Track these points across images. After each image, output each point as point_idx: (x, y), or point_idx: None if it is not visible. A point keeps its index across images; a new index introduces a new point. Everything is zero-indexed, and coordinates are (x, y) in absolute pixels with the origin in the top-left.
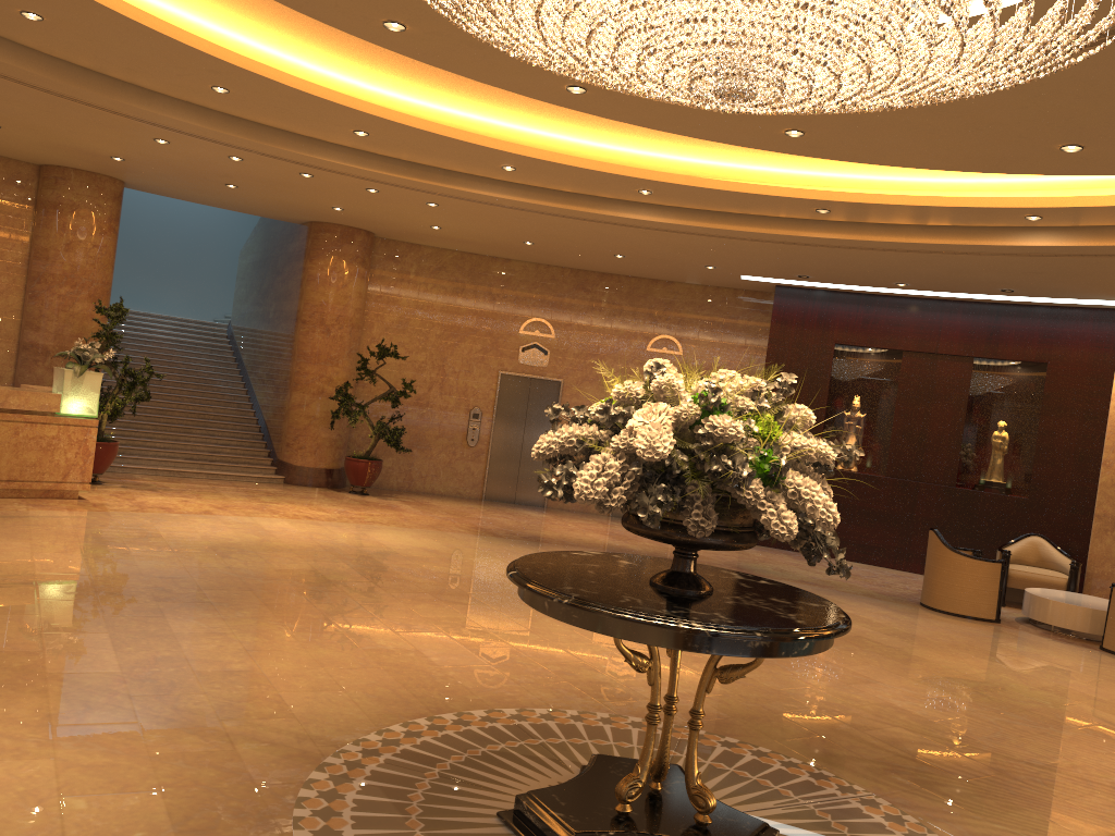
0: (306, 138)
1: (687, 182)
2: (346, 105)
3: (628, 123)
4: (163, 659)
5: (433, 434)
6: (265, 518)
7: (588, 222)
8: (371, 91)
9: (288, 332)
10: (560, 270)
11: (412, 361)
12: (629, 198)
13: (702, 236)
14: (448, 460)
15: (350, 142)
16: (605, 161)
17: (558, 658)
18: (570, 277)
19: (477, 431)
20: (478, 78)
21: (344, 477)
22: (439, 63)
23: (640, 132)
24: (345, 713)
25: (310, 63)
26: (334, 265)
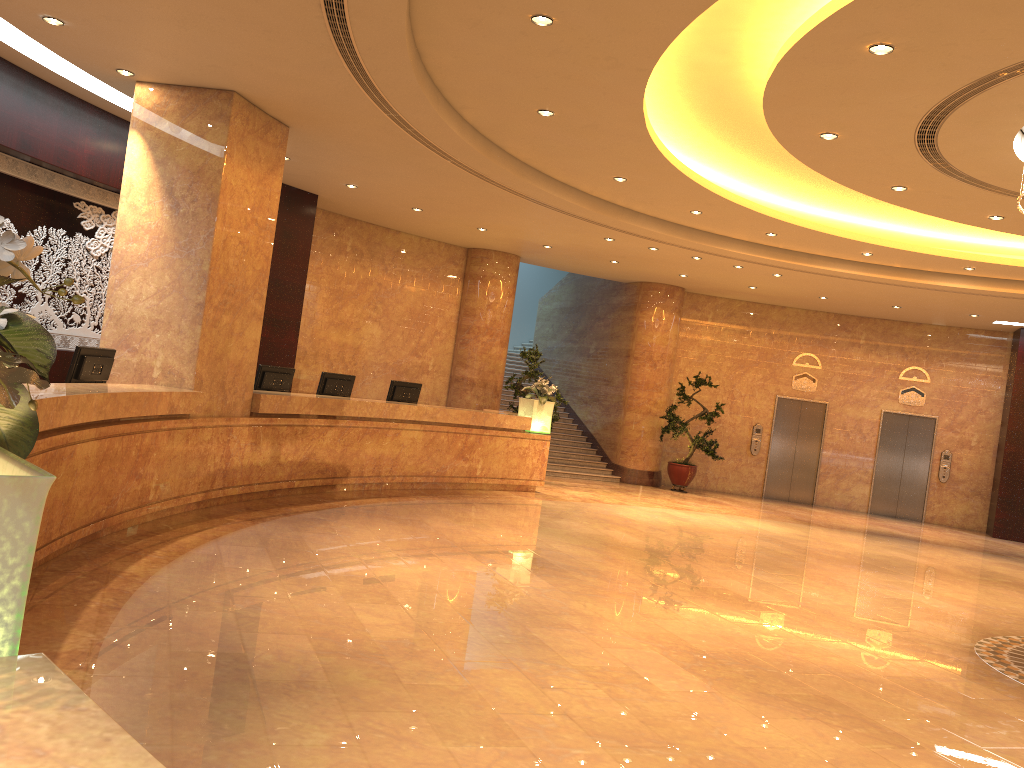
0: (719, 236)
1: (1013, 263)
2: (785, 220)
3: (1012, 233)
4: (792, 596)
5: (724, 445)
6: (663, 509)
7: (902, 287)
8: (783, 206)
9: (617, 365)
10: (825, 315)
11: (708, 388)
12: (948, 271)
13: (997, 297)
14: (735, 466)
15: (751, 238)
16: (929, 244)
17: (1005, 610)
18: (833, 320)
19: (759, 443)
20: (921, 211)
21: (661, 478)
22: (902, 204)
23: (984, 229)
24: (943, 632)
25: (756, 192)
26: (660, 314)
